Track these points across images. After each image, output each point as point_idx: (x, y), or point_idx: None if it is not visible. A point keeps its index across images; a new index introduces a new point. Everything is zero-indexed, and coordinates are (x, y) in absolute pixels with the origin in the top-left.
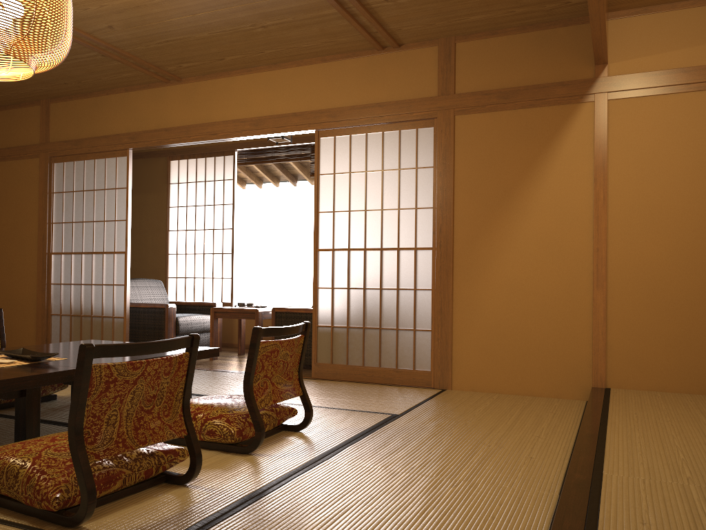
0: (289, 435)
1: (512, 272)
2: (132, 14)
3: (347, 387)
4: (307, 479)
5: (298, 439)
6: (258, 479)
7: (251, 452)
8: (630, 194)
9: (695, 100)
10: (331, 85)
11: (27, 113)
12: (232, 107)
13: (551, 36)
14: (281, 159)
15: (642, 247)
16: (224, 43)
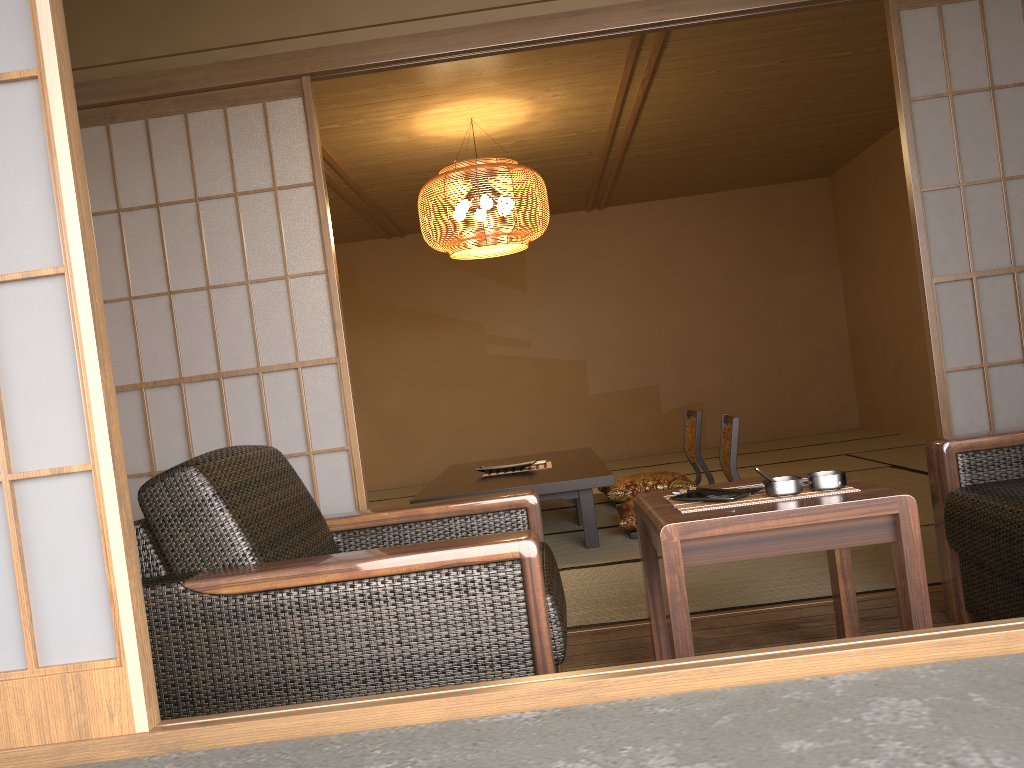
0: None
1: None
2: None
3: None
4: None
5: None
6: None
7: None
8: None
9: None
10: None
11: None
12: None
13: None
14: None
15: None
16: None
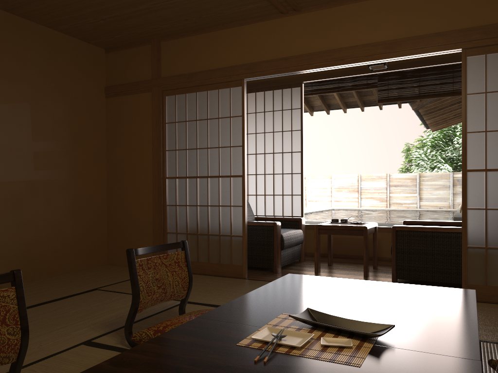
0: None
1: None
2: None
3: None
4: None
5: None
6: None
7: None
8: None
9: None
10: (483, 1)
11: (138, 52)
12: (360, 32)
13: None
14: (347, 88)
15: None
16: None
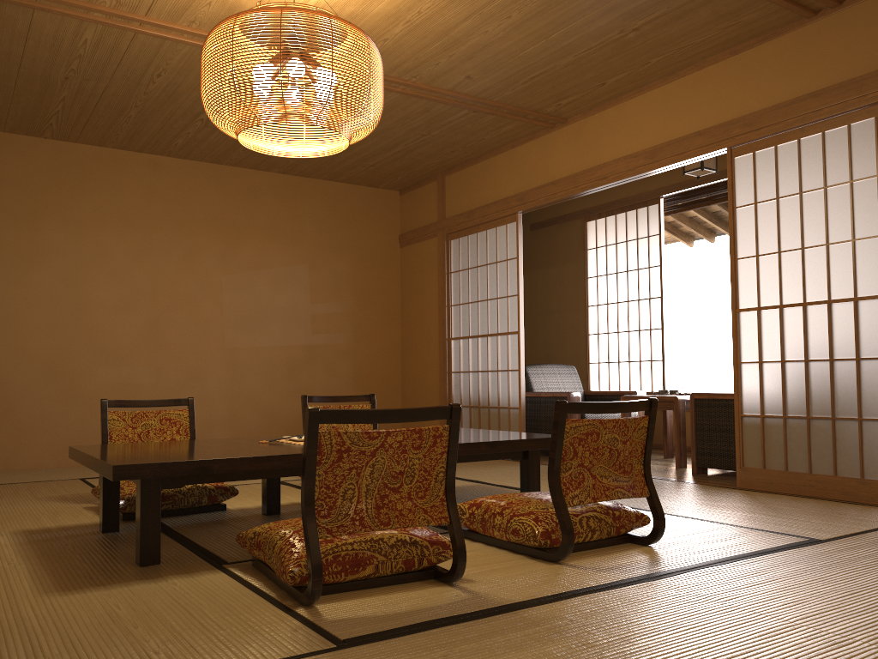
0: (631, 548)
1: None
2: (482, 56)
3: (778, 501)
4: (599, 598)
5: (636, 554)
6: (537, 590)
7: (559, 560)
8: None
9: None
10: (745, 83)
11: (426, 191)
12: (623, 140)
13: None
14: (719, 198)
15: None
16: (596, 63)
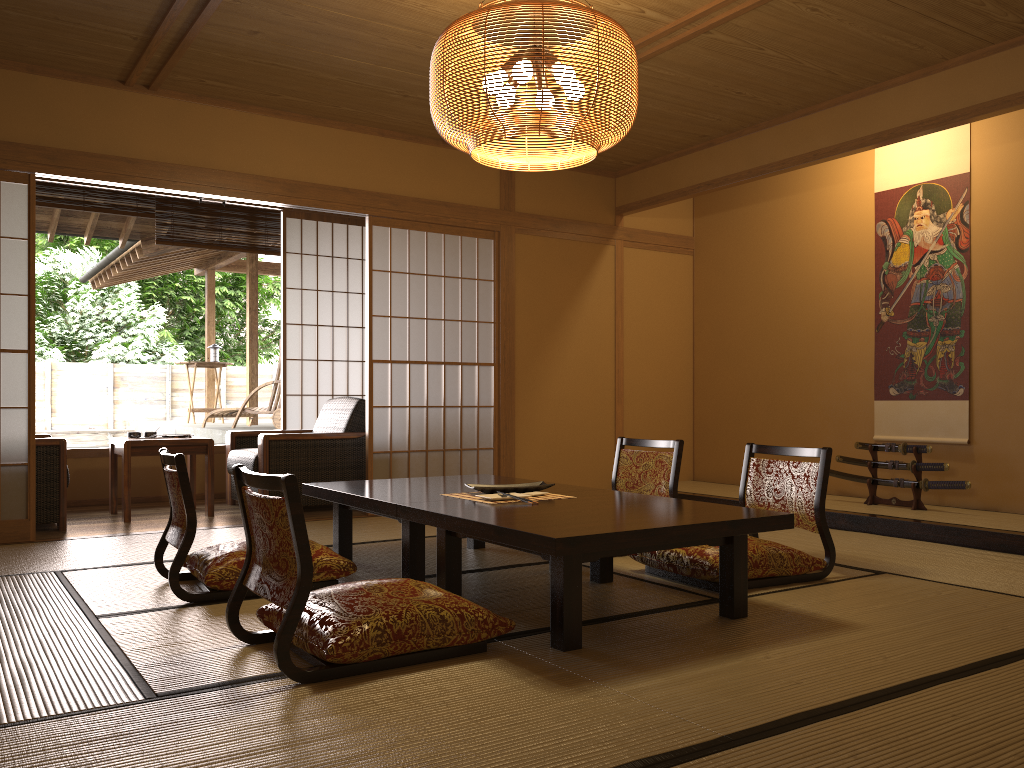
0: None
1: (561, 389)
2: (321, 38)
3: None
4: None
5: None
6: None
7: None
8: (636, 326)
9: (669, 259)
10: (390, 166)
11: None
12: (250, 156)
13: (586, 180)
14: (102, 208)
15: (642, 369)
16: (327, 88)
